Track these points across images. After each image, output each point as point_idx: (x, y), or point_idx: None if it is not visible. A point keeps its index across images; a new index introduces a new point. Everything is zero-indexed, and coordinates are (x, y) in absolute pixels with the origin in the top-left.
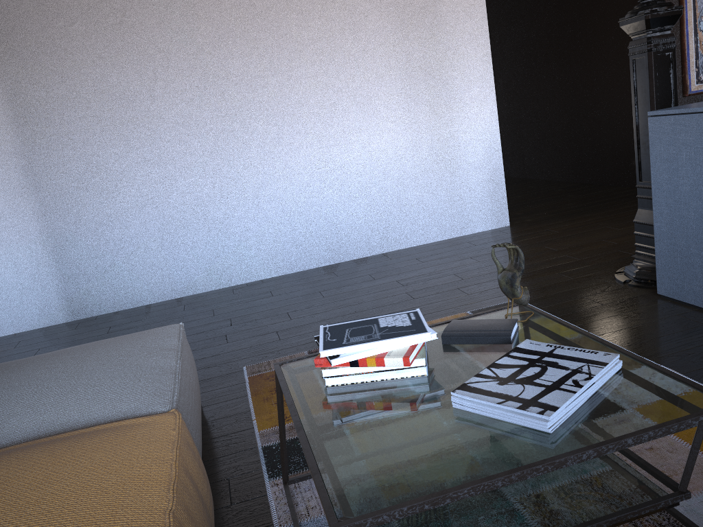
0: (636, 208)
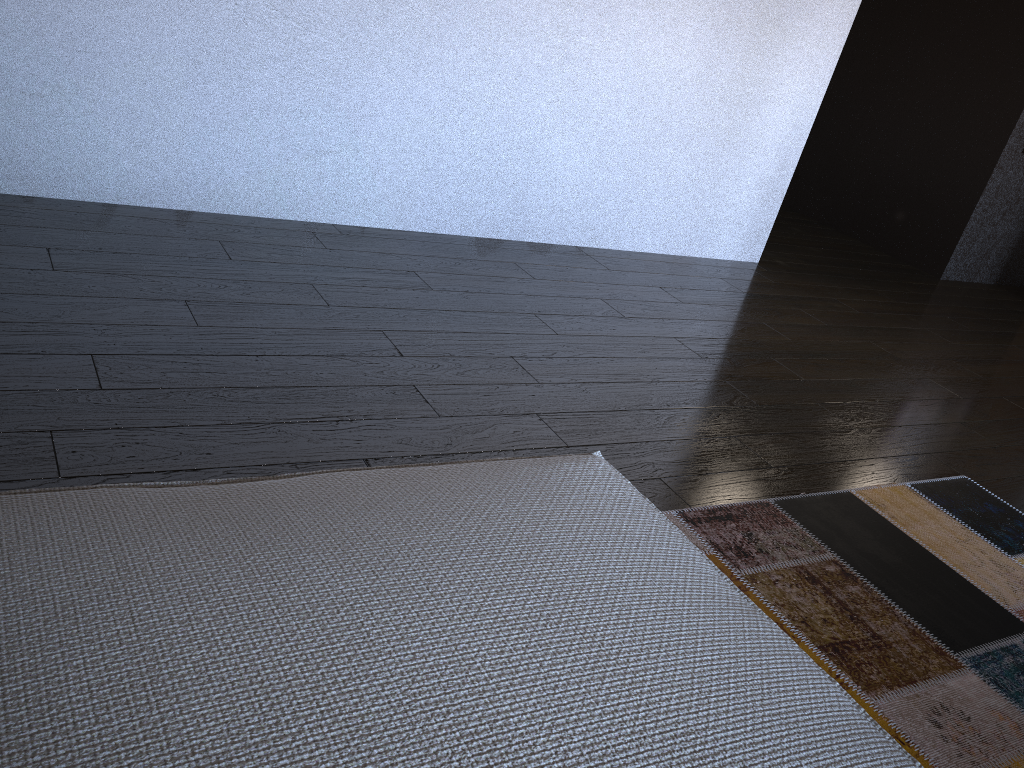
0: (929, 300)
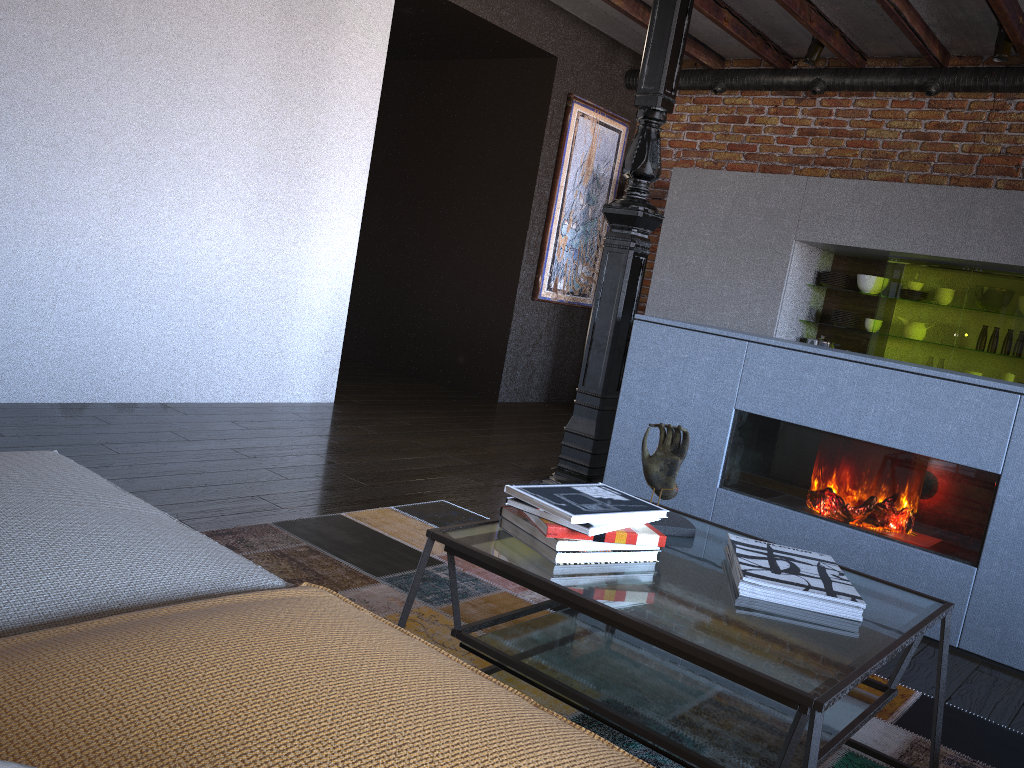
0: (479, 414)
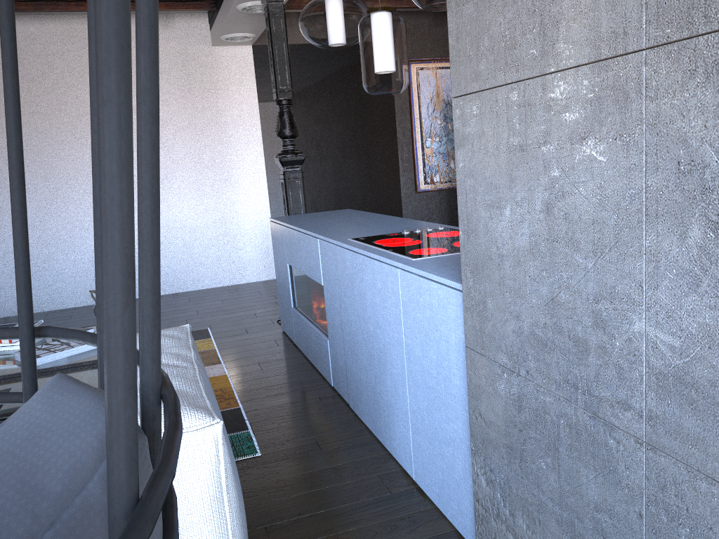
0: None
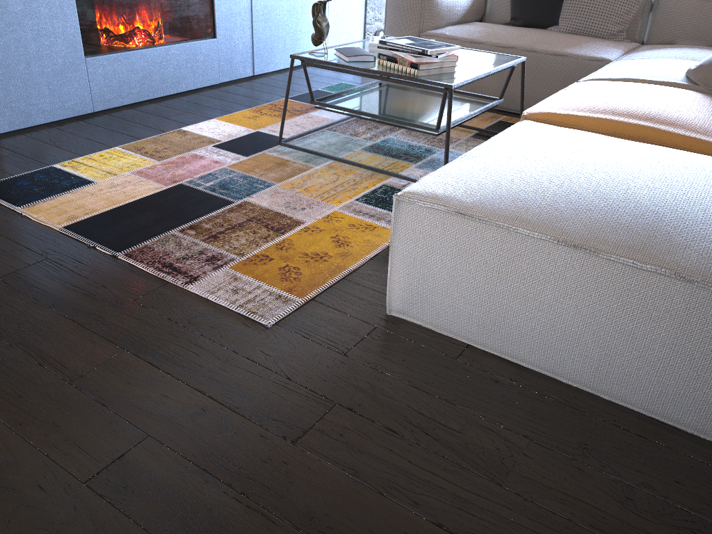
0: None
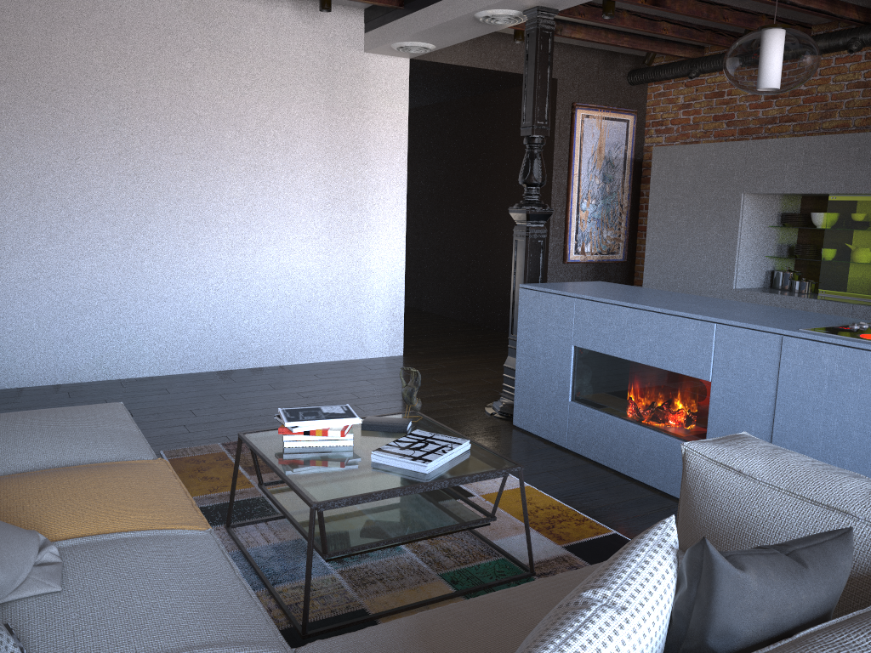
0: None
